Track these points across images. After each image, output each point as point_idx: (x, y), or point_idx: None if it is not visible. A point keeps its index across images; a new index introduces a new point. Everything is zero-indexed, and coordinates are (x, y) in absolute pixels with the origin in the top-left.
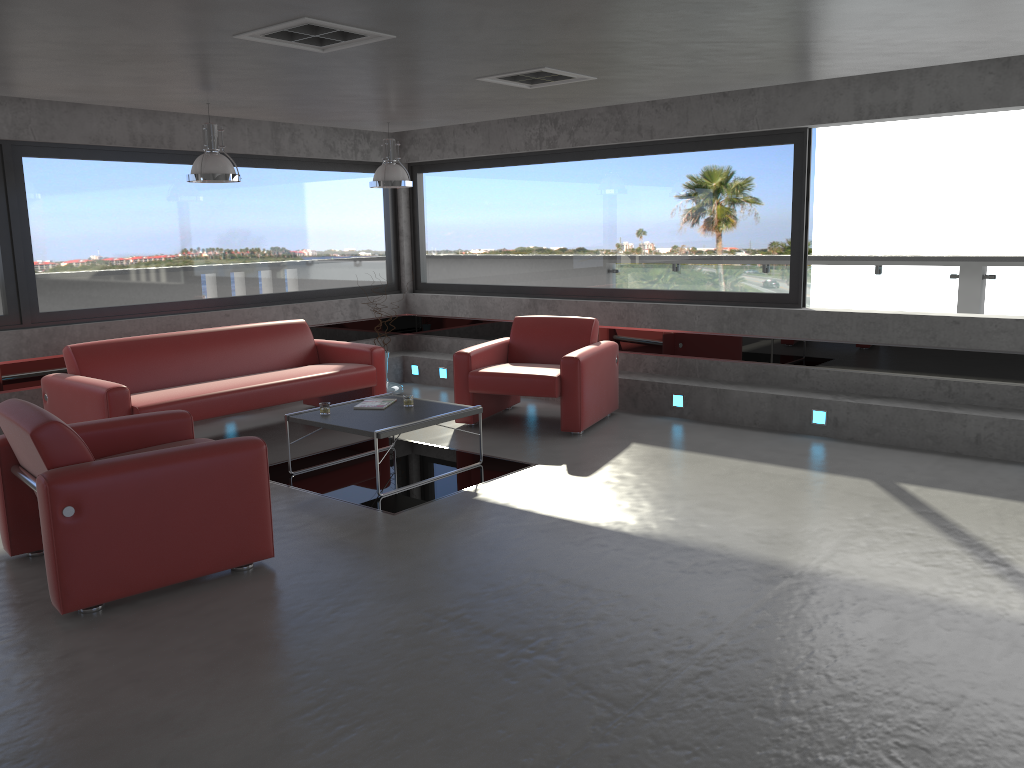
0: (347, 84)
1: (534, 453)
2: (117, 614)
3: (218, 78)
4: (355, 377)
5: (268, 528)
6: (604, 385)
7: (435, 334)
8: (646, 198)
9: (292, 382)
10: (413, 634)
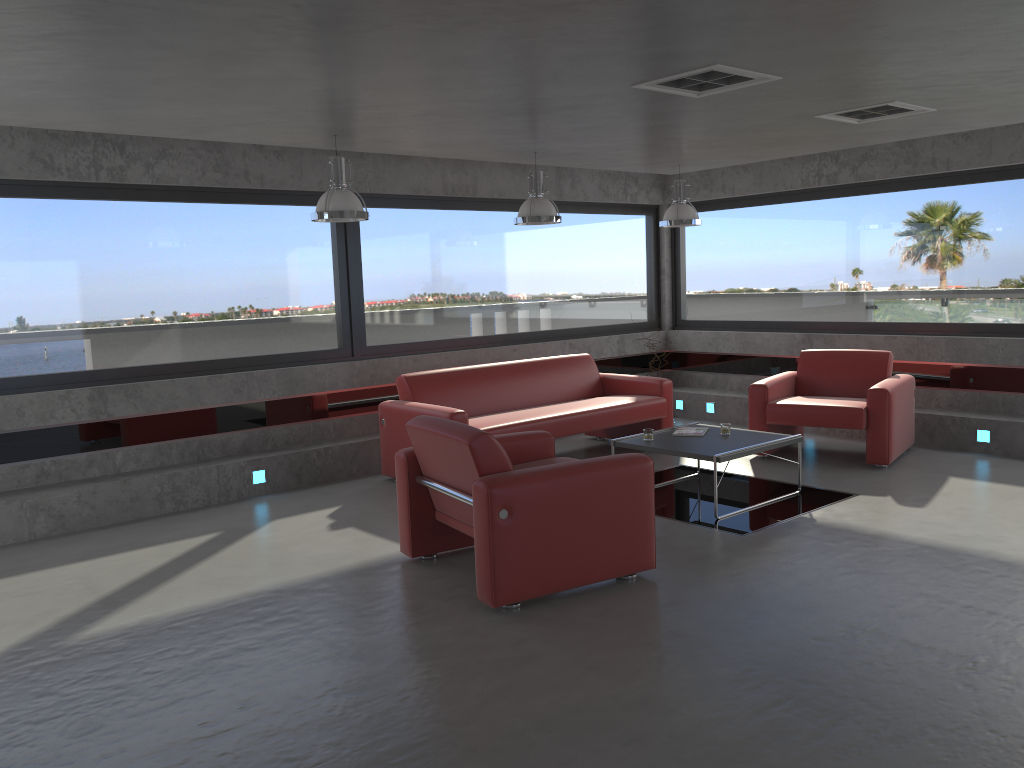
0: (683, 127)
1: (849, 484)
2: (538, 611)
3: (572, 127)
4: (649, 408)
5: (652, 540)
6: (905, 418)
7: (697, 370)
8: (937, 230)
9: (597, 411)
10: (838, 643)
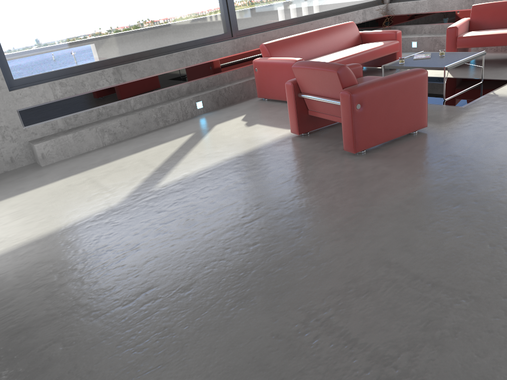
0: None
1: (506, 75)
2: (376, 153)
3: None
4: (390, 47)
5: (426, 113)
6: None
7: (405, 24)
8: None
9: (366, 52)
10: None
